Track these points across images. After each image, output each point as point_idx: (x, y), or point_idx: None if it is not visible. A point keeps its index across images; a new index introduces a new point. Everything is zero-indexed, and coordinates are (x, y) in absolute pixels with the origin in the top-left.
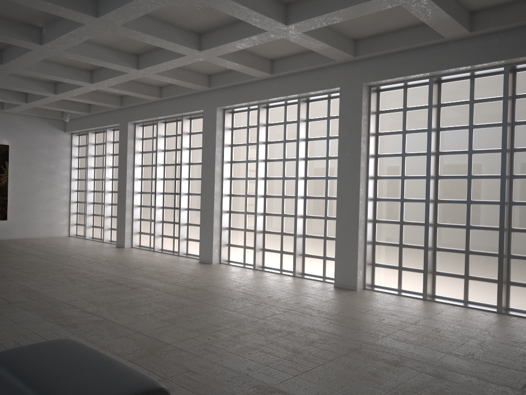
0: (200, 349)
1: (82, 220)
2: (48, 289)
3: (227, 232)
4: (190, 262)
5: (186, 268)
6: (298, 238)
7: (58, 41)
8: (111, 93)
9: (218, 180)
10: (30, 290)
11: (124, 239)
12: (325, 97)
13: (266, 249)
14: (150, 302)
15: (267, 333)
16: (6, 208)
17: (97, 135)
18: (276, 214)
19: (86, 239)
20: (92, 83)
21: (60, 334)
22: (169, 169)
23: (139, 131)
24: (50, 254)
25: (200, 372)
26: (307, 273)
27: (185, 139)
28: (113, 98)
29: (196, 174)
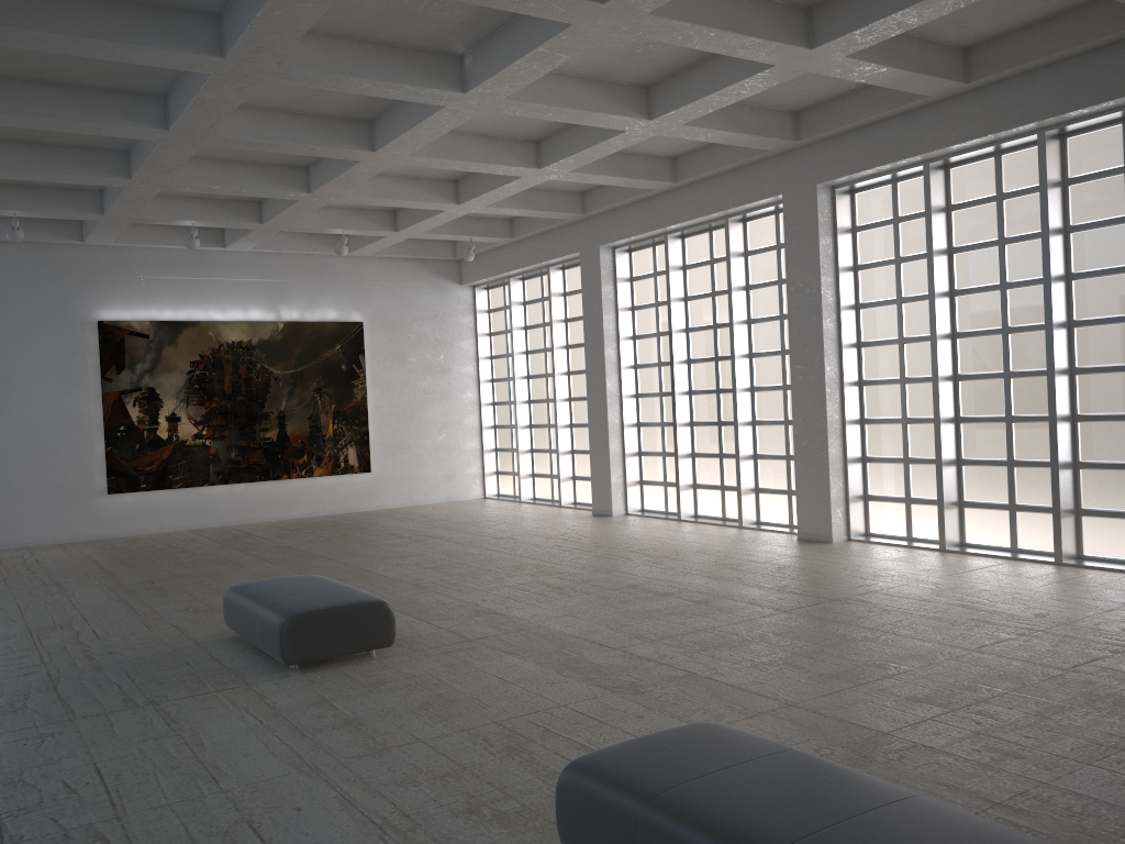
0: (976, 748)
1: (508, 463)
2: (522, 608)
3: (859, 468)
4: (778, 541)
5: (780, 554)
6: (1062, 472)
7: (502, 78)
8: (563, 189)
9: (830, 350)
10: (489, 612)
11: (610, 499)
12: (1116, 118)
13: (967, 502)
14: (761, 632)
15: (1118, 706)
16: (368, 448)
17: (526, 283)
18: (990, 417)
19: (522, 502)
20: (539, 168)
21: (619, 709)
22: (700, 338)
23: (624, 263)
24: (474, 537)
25: (1029, 809)
26: (1091, 555)
27: (736, 266)
28: (567, 198)
29: (767, 342)
